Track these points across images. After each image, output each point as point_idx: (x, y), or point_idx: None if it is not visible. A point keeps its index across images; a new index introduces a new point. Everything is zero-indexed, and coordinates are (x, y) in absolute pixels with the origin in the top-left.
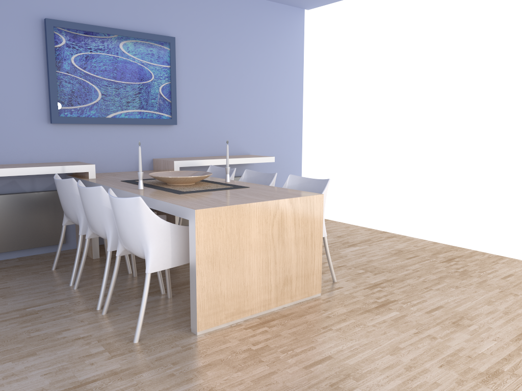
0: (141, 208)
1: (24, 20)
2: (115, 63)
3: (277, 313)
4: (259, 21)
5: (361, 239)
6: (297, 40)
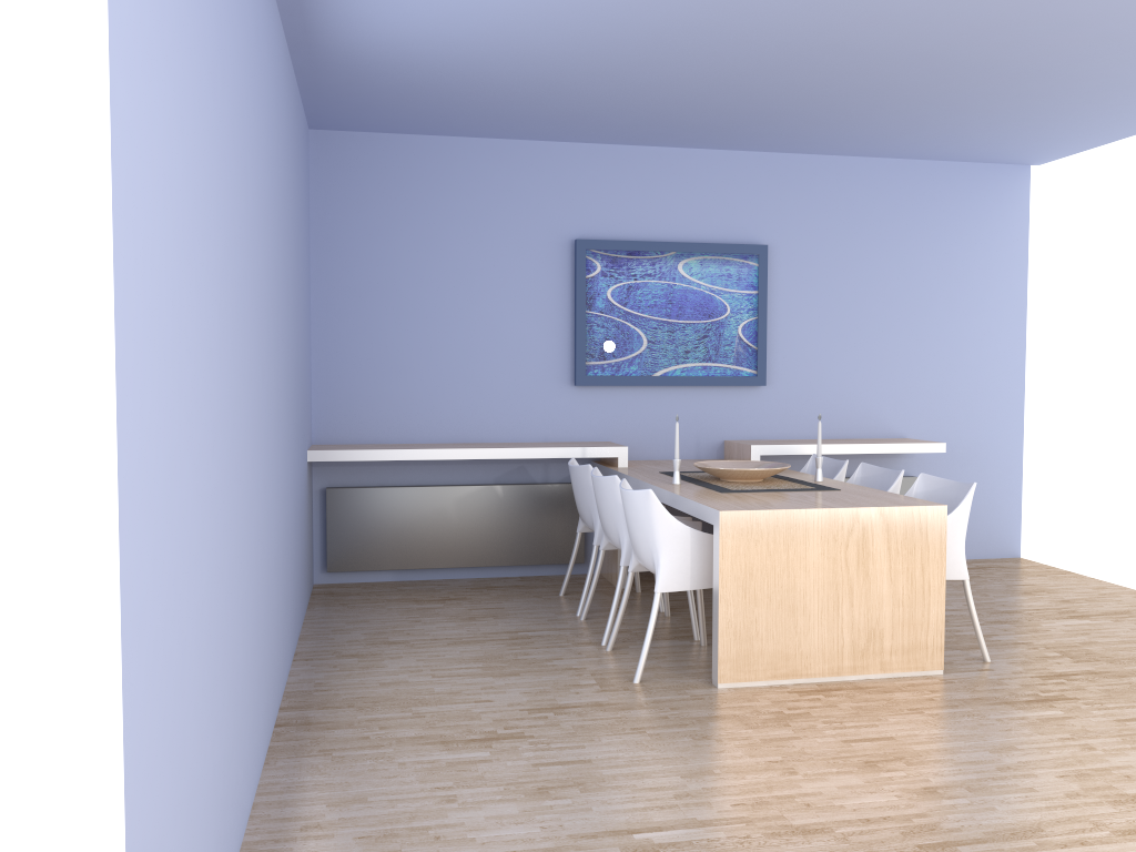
0: (652, 505)
1: (549, 244)
2: (670, 294)
3: (851, 683)
4: (929, 200)
5: (1109, 609)
6: (1013, 225)
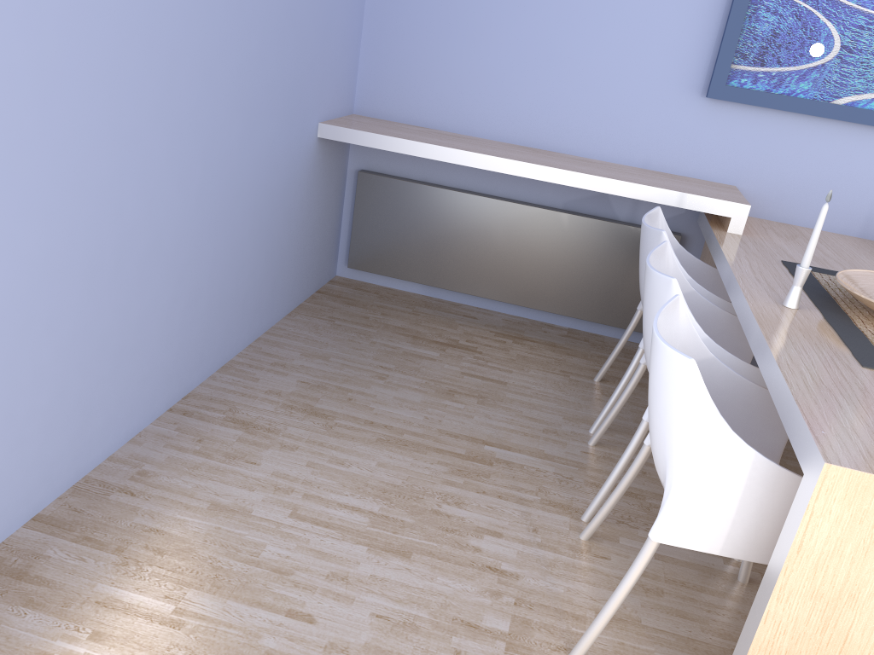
0: (688, 390)
1: None
2: None
3: None
4: None
5: None
6: None
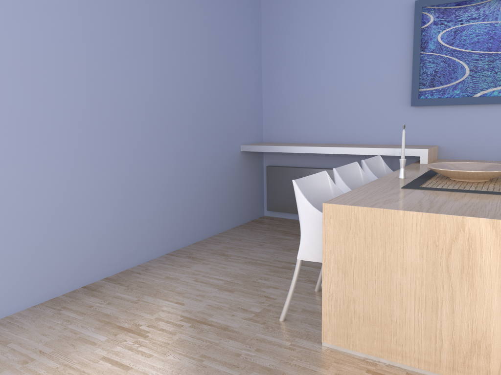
0: (295, 192)
1: (398, 8)
2: (492, 31)
3: None
4: None
5: None
6: None
